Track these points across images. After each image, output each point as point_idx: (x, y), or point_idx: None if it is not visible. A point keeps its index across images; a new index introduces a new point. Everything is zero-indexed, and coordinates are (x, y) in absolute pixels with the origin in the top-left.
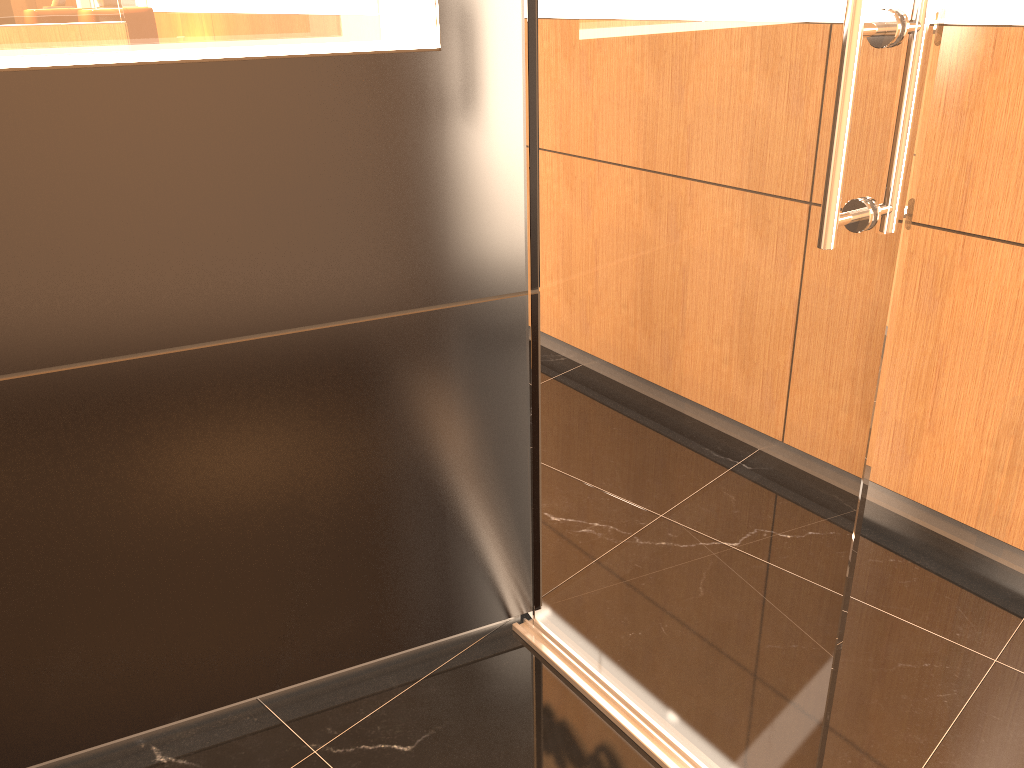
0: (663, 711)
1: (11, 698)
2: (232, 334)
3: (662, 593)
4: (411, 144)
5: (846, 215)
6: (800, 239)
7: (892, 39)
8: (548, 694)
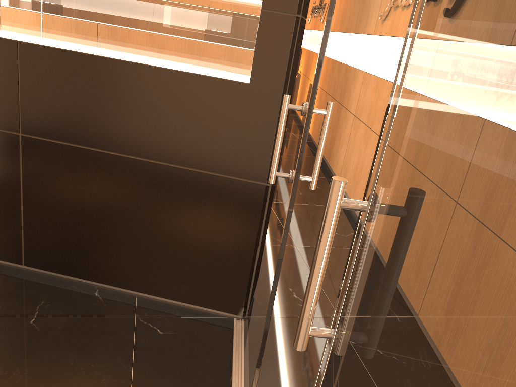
0: (243, 368)
1: (63, 249)
2: (155, 159)
3: (252, 316)
4: (231, 114)
5: (281, 173)
6: (286, 181)
7: (302, 113)
8: (221, 345)
